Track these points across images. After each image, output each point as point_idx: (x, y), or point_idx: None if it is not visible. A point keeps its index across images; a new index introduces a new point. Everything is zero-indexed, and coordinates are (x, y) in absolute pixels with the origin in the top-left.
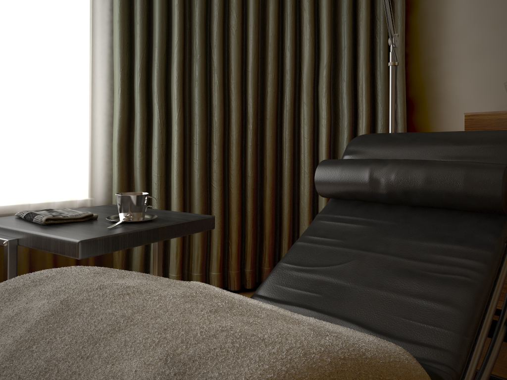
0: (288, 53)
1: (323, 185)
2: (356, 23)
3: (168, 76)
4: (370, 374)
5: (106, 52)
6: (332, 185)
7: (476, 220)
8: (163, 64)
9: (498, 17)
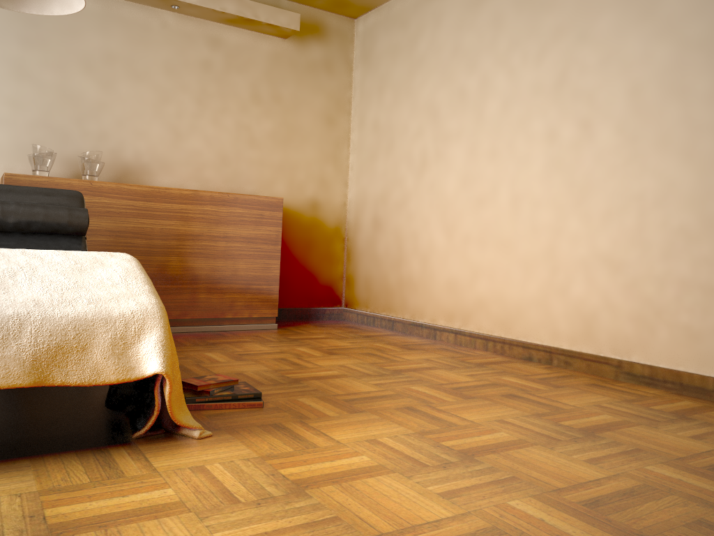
0: None
1: None
2: None
3: None
4: None
5: None
6: None
7: (68, 239)
8: None
9: (12, 97)
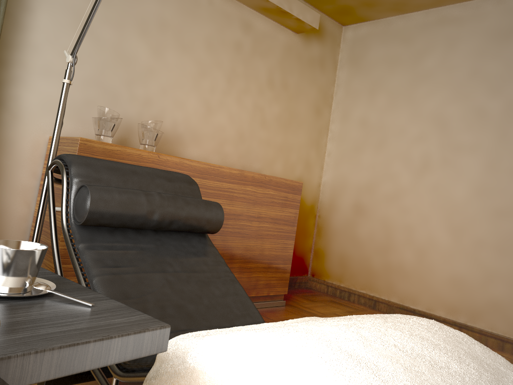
0: None
1: (98, 213)
2: None
3: None
4: None
5: None
6: (109, 213)
7: (198, 239)
8: None
9: (70, 50)
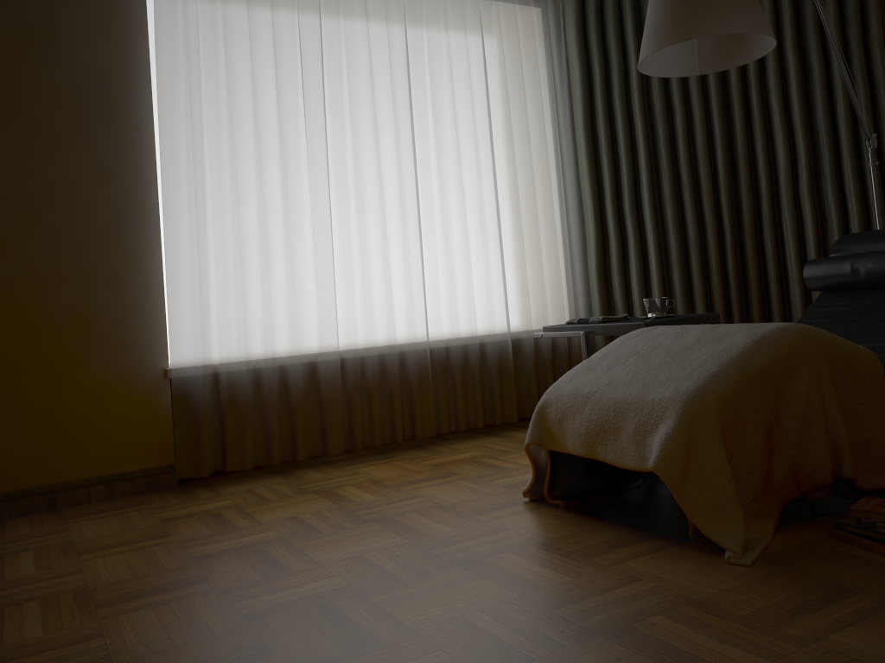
0: (760, 160)
1: (811, 280)
2: (835, 118)
3: (636, 199)
4: (834, 337)
5: (573, 184)
6: (819, 279)
7: None
8: (632, 188)
9: None
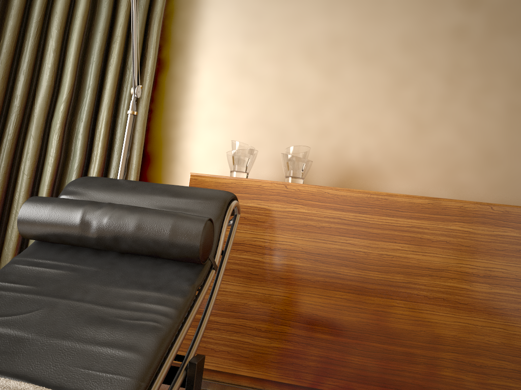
0: (22, 77)
1: (27, 224)
2: (106, 67)
3: None
4: None
5: None
6: (38, 224)
7: (176, 269)
8: None
9: (232, 96)
